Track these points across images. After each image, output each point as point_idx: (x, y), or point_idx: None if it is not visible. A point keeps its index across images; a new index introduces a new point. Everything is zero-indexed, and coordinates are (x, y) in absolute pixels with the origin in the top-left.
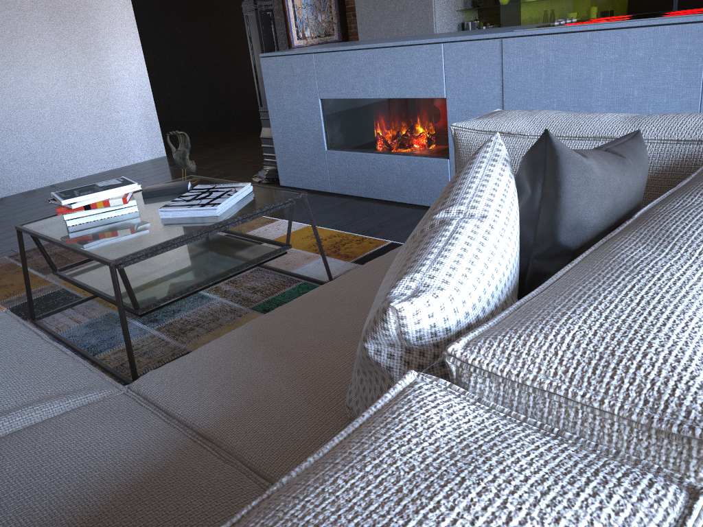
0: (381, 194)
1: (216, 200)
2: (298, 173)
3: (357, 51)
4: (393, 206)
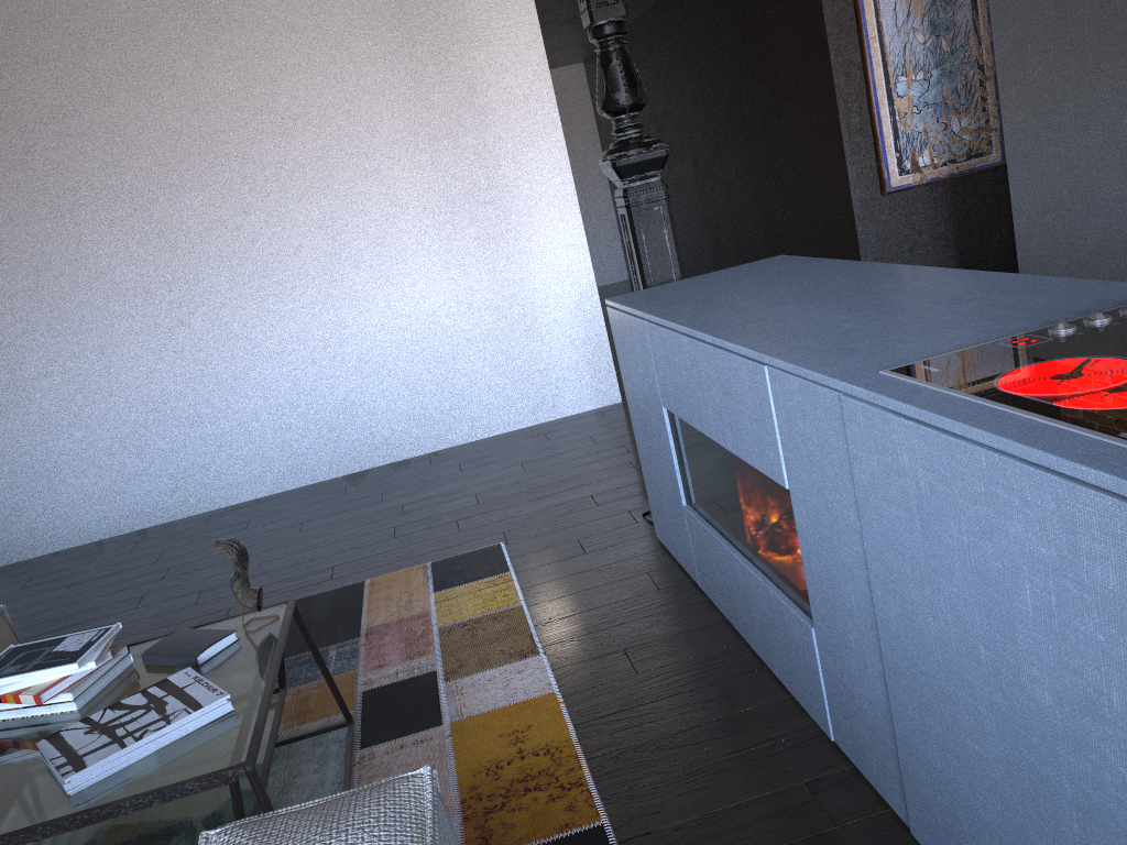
0: (747, 634)
1: (100, 751)
2: (667, 529)
3: (680, 335)
4: (754, 674)
